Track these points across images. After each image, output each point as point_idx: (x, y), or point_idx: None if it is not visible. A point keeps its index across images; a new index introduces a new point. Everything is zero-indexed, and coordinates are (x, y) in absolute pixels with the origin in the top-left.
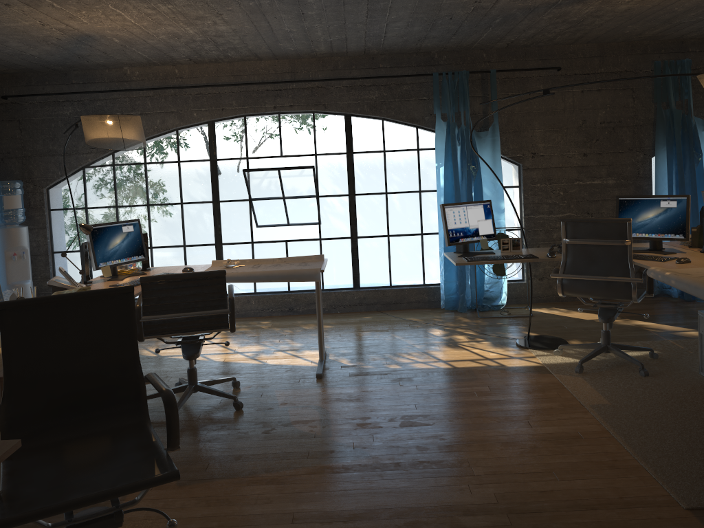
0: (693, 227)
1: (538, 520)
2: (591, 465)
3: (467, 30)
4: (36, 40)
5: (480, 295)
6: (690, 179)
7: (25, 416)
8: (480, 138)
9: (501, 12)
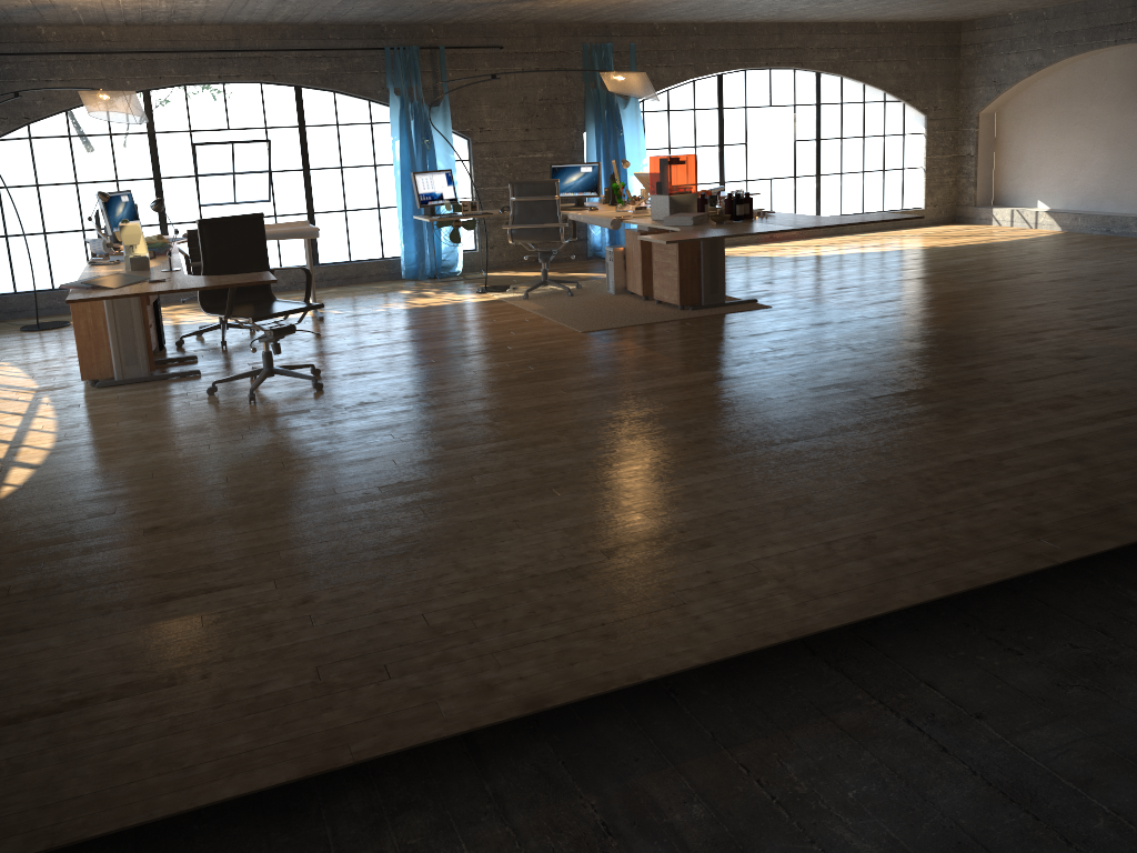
0: (605, 188)
1: (504, 344)
2: (533, 328)
3: (421, 13)
4: None
5: (438, 264)
6: (614, 152)
7: (211, 291)
8: (433, 113)
9: (454, 5)
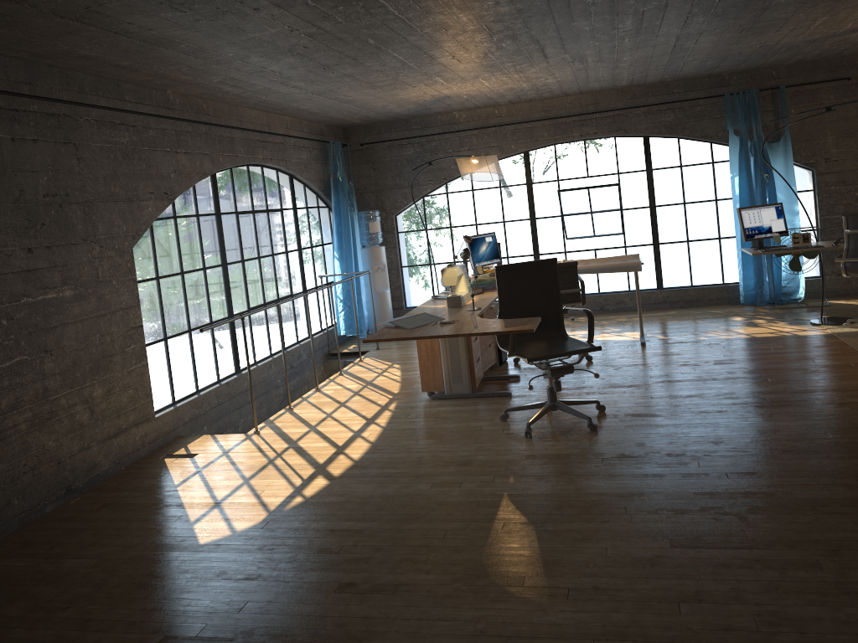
0: None
1: (811, 395)
2: (855, 376)
3: (755, 58)
4: (409, 103)
5: (777, 291)
6: None
7: None
8: (772, 149)
9: (784, 45)
